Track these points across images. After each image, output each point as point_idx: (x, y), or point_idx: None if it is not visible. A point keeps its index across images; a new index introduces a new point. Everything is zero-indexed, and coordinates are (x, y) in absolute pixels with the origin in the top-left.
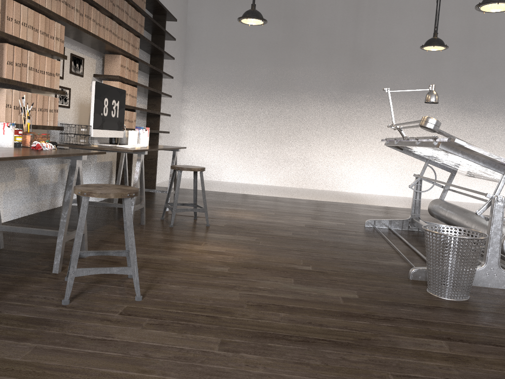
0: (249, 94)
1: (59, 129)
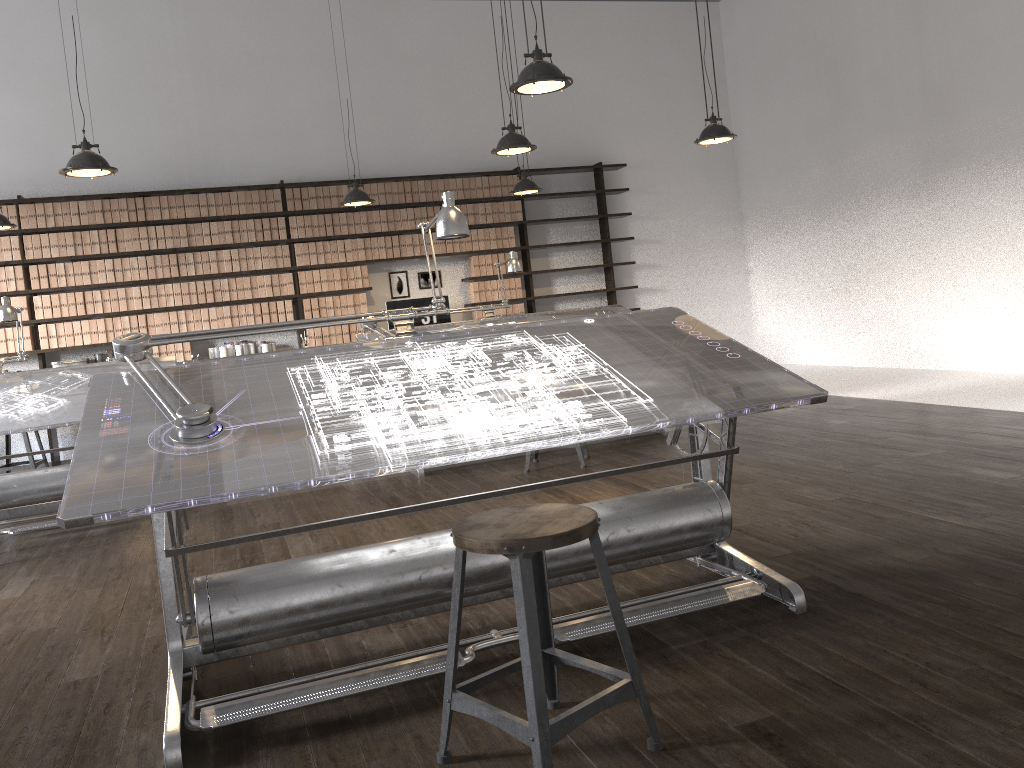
0: (806, 217)
1: None
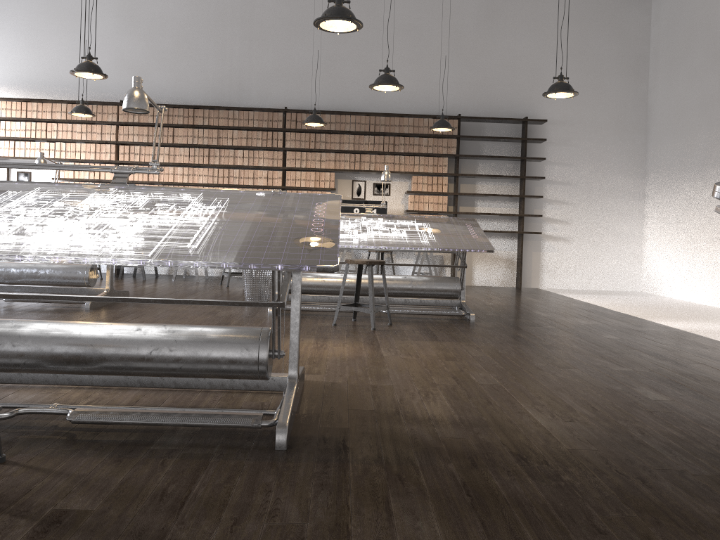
0: (690, 177)
1: None
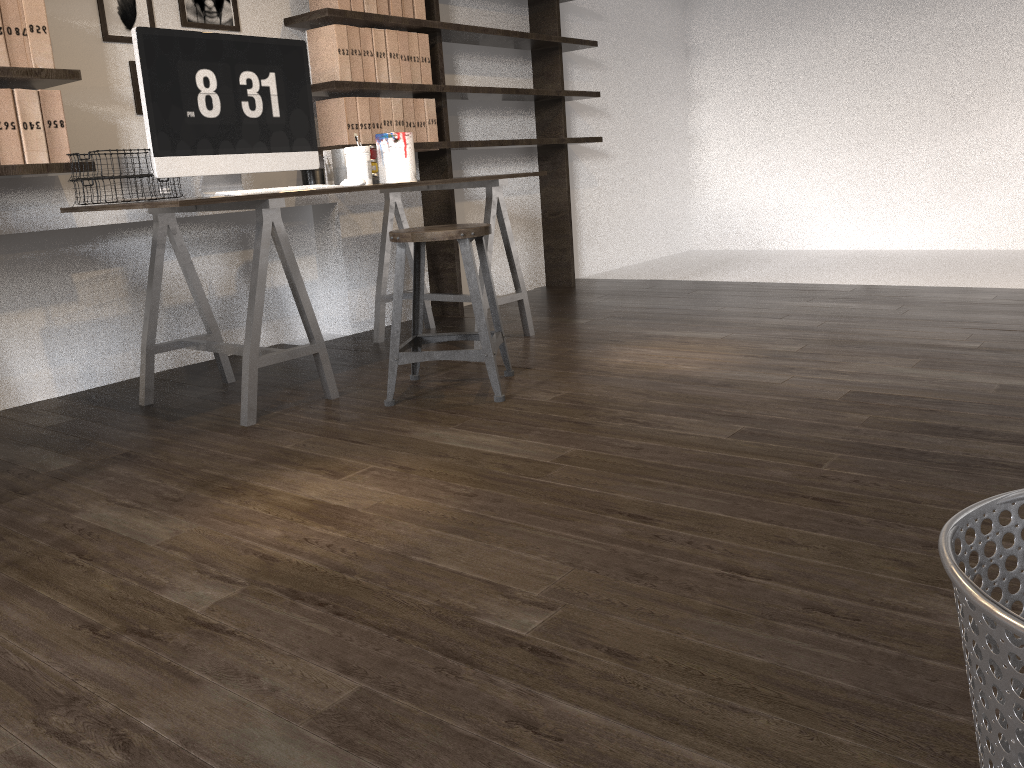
0: None
1: (75, 170)
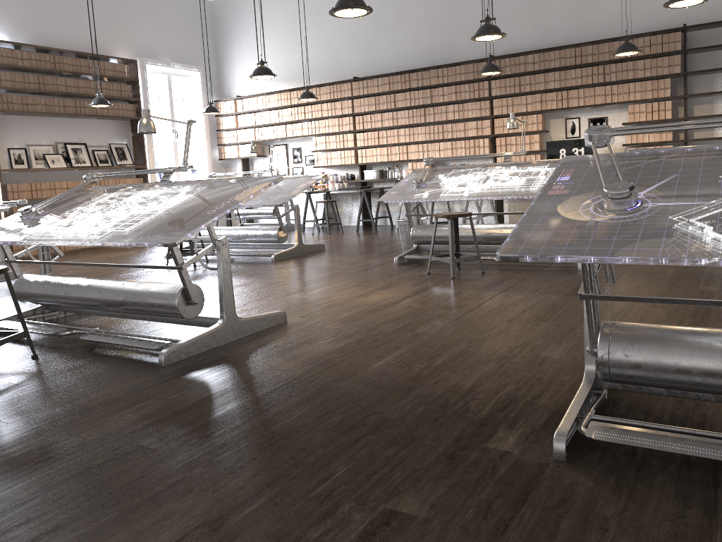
0: None
1: None
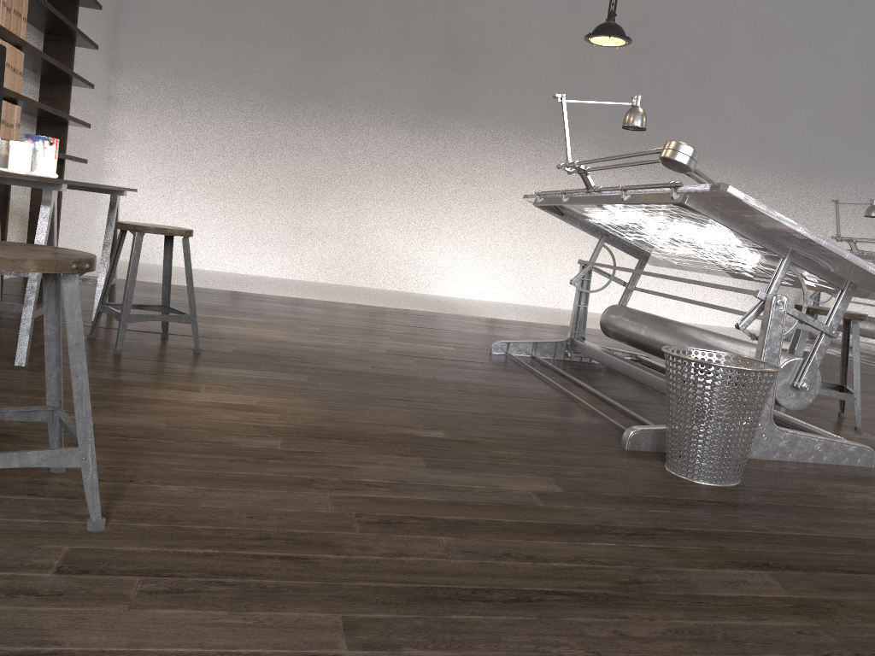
0: (250, 103)
1: None
